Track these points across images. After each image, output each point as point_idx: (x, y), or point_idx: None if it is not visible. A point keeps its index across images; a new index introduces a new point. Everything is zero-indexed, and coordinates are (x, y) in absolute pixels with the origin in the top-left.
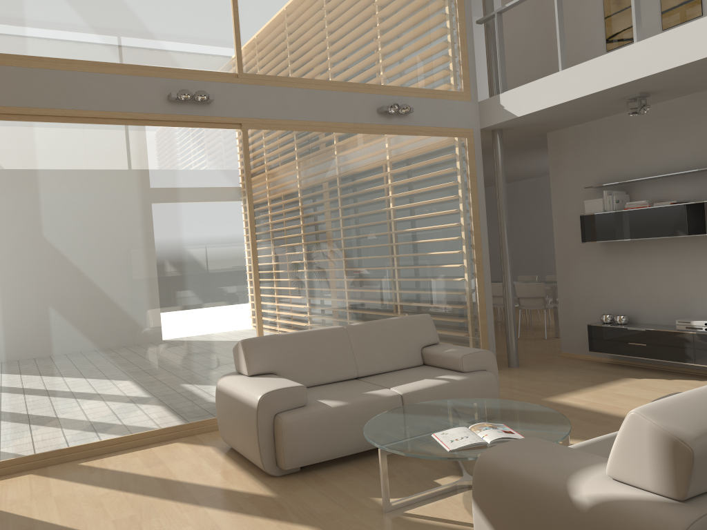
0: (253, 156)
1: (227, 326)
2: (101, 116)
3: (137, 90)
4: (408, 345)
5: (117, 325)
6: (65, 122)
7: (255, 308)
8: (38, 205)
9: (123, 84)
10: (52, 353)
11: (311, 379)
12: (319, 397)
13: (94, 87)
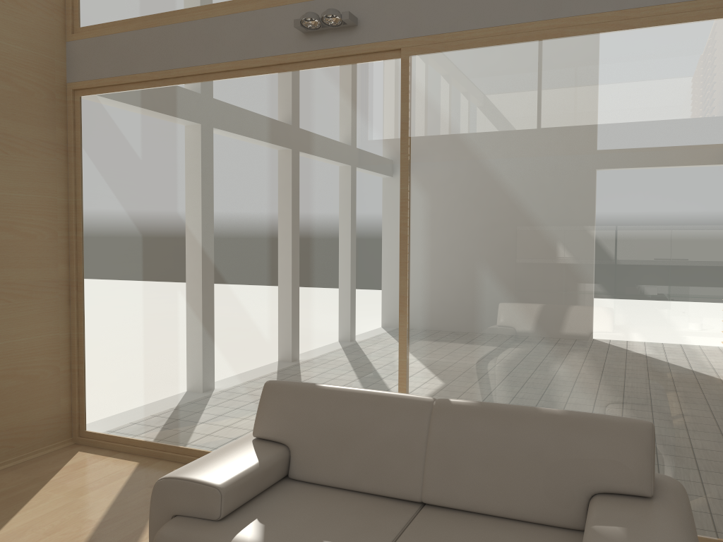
0: (413, 99)
1: (358, 351)
2: (231, 68)
3: (269, 27)
4: (555, 477)
5: (234, 323)
6: (201, 81)
7: (399, 333)
8: (173, 178)
9: (255, 22)
10: (176, 342)
11: (333, 476)
12: (276, 514)
13: (227, 34)
